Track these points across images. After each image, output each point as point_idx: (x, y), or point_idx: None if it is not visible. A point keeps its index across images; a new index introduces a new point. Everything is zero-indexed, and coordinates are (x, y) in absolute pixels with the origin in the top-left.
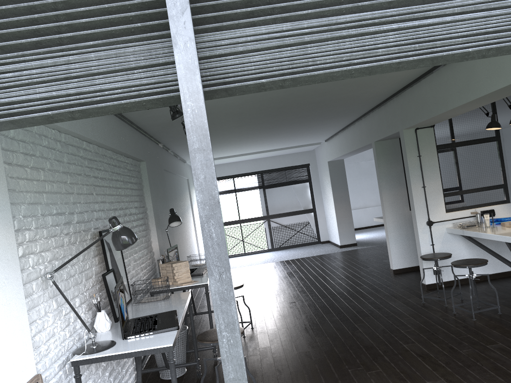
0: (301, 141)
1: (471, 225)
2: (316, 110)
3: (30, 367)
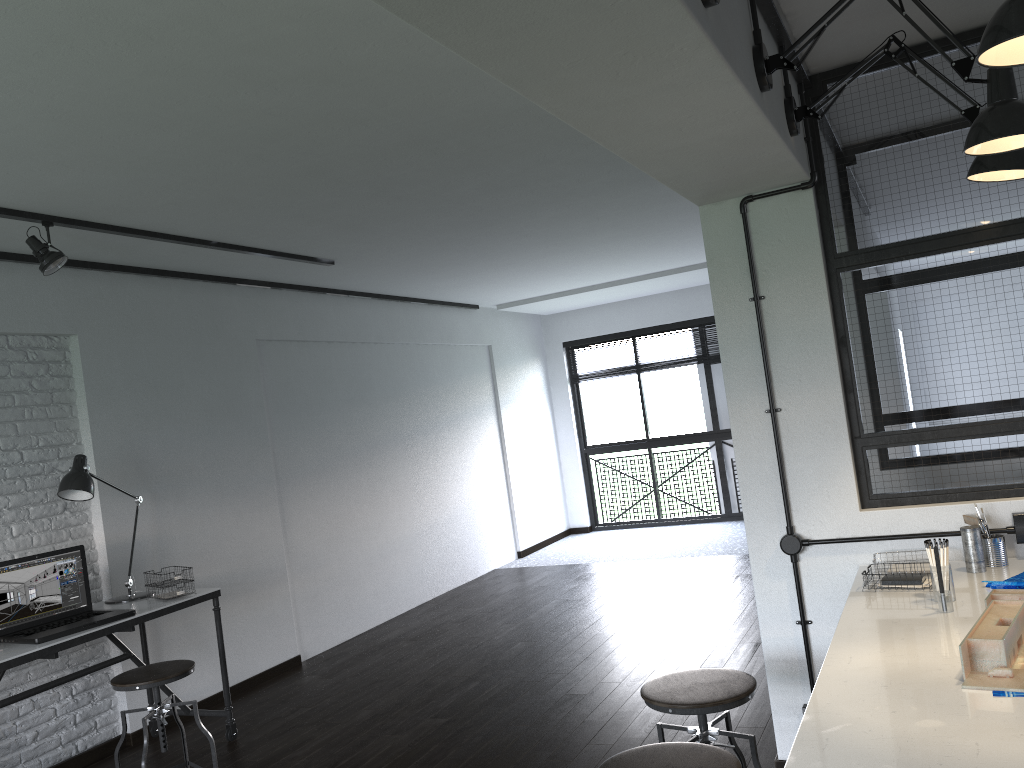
0: None
1: (902, 579)
2: (490, 166)
3: None
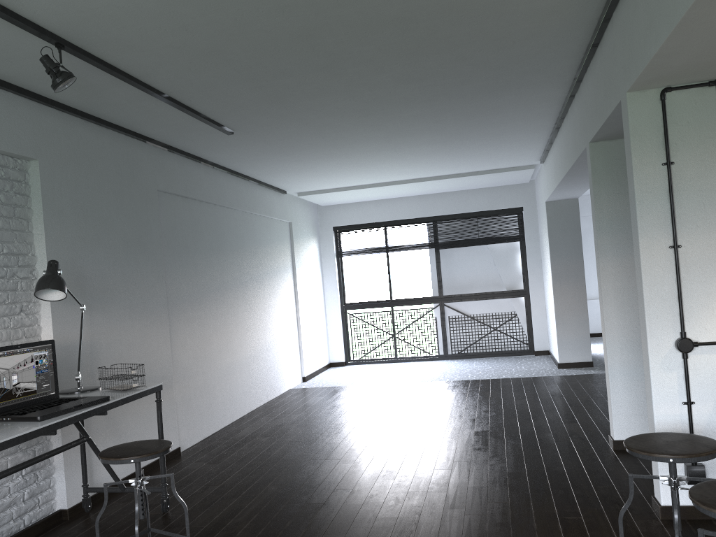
0: (487, 160)
1: None
2: (424, 56)
3: None
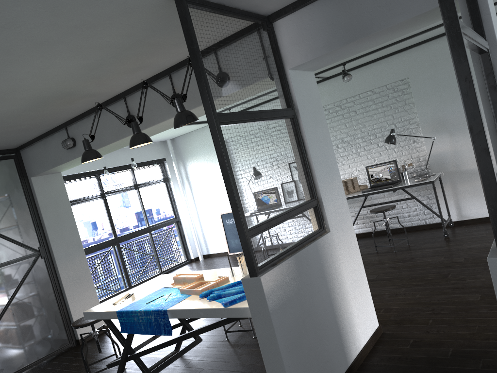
0: None
1: None
2: None
3: None
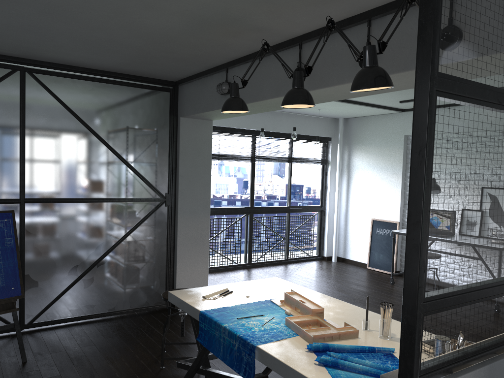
0: None
1: None
2: None
3: (396, 218)
